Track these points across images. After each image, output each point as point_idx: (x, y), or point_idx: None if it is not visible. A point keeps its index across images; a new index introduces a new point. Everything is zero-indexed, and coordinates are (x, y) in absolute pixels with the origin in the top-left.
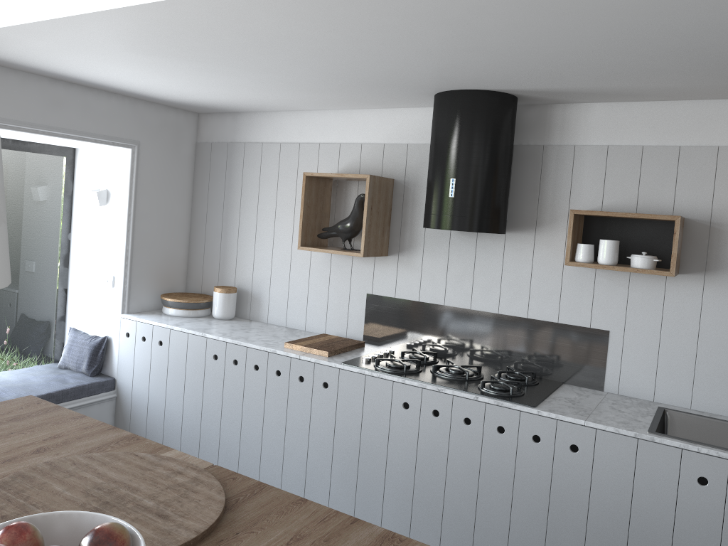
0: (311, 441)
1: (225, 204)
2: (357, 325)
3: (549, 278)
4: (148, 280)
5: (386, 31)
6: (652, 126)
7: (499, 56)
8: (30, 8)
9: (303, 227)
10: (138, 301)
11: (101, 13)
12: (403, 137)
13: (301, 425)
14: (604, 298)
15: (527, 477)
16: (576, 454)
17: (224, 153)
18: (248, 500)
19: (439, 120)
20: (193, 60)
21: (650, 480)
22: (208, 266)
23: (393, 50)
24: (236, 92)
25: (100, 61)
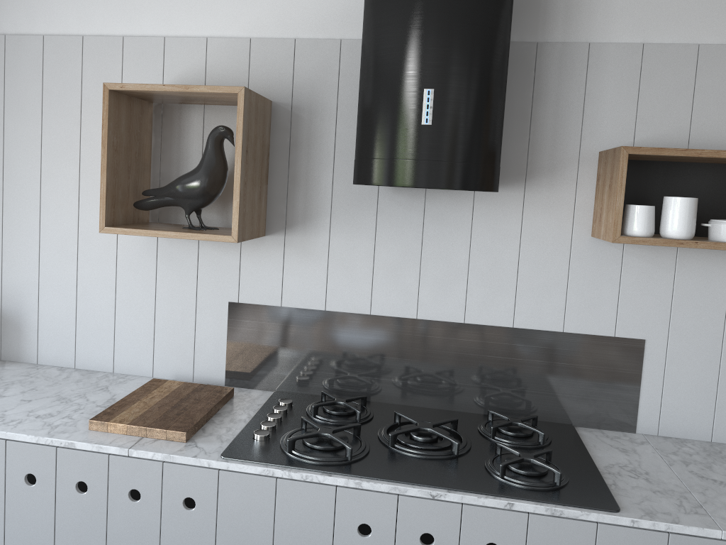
0: None
1: None
2: (213, 358)
3: (549, 261)
4: None
5: None
6: (713, 12)
7: None
8: None
9: (108, 190)
10: None
11: None
12: (286, 27)
13: None
14: (637, 289)
15: None
16: None
17: None
18: None
19: None
20: None
21: None
22: None
23: None
24: None
25: None
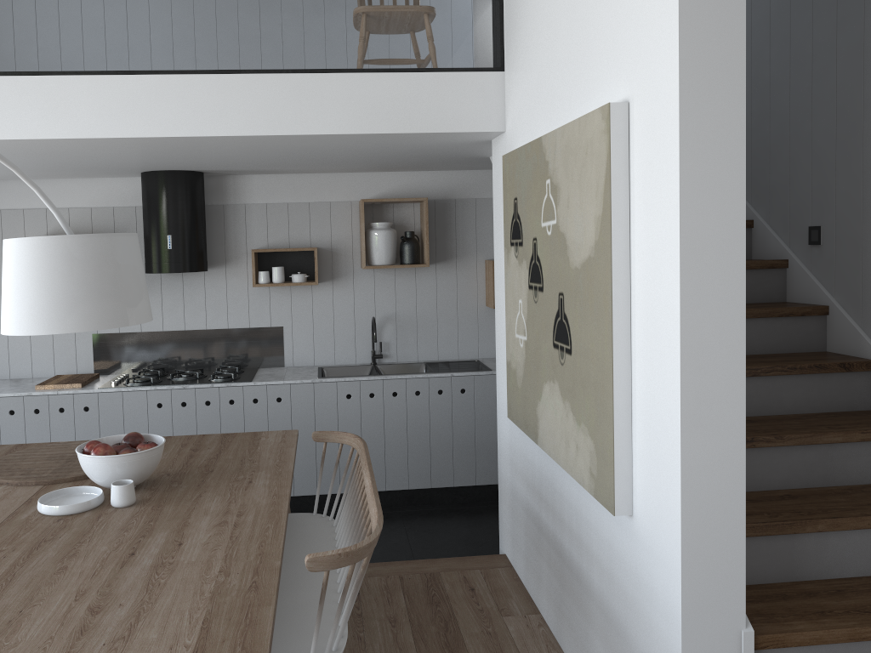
0: None
1: None
2: (87, 362)
3: (240, 298)
4: None
5: (147, 151)
6: (292, 190)
7: (209, 159)
8: None
9: None
10: None
11: None
12: (108, 201)
13: None
14: (277, 305)
15: (253, 427)
16: (281, 403)
17: None
18: None
19: (151, 192)
20: None
21: (323, 405)
22: None
23: (141, 157)
24: None
25: None
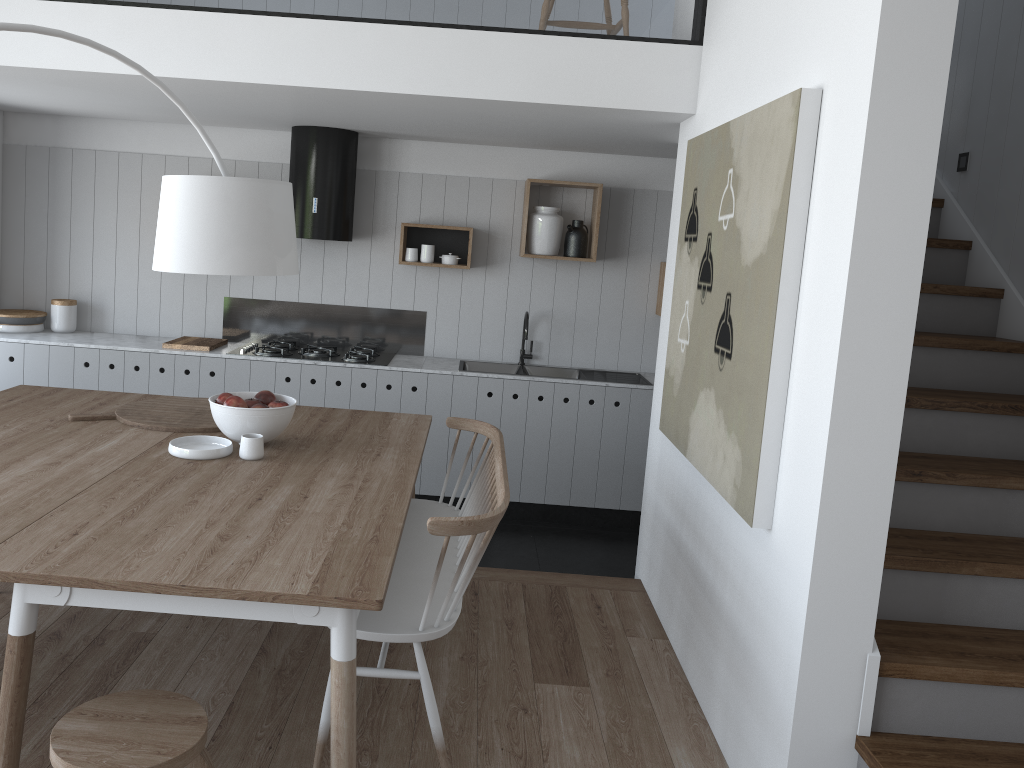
0: None
1: (50, 213)
2: (215, 327)
3: (383, 275)
4: None
5: (303, 103)
6: (452, 161)
7: (367, 118)
8: None
9: None
10: None
11: (85, 72)
12: (254, 155)
13: None
14: (423, 288)
15: None
16: (415, 392)
17: (45, 159)
18: None
19: (300, 149)
20: (104, 92)
21: (461, 400)
22: (31, 280)
23: (296, 108)
24: (98, 107)
25: None
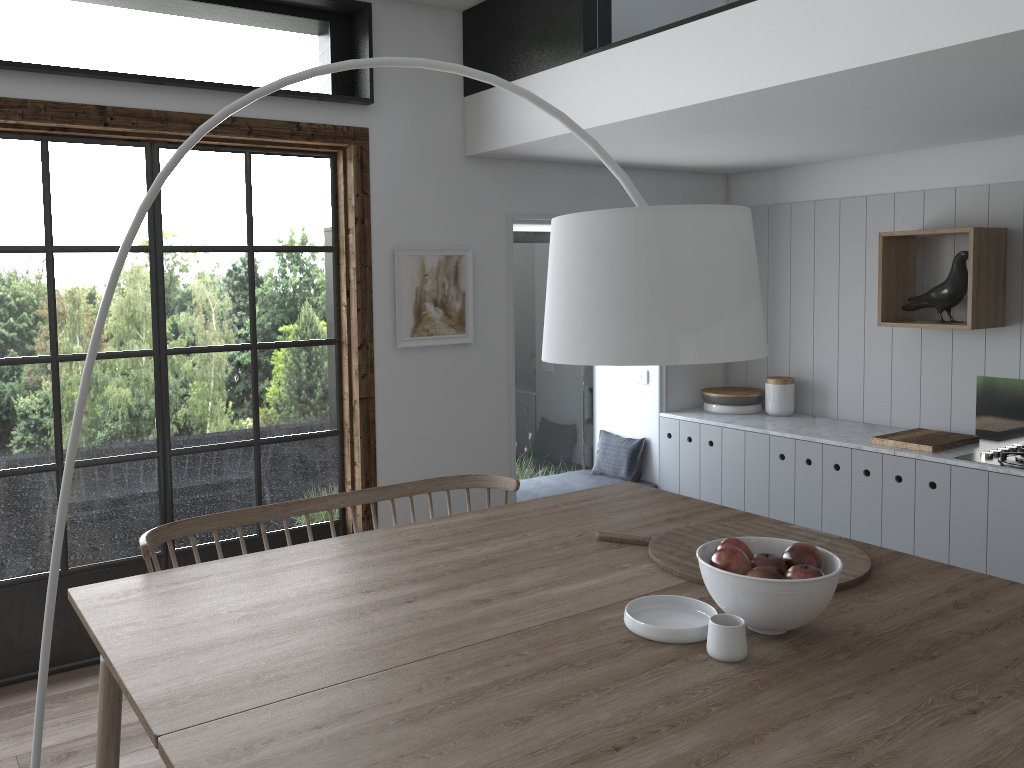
0: (918, 553)
1: (770, 279)
2: (965, 417)
3: None
4: (684, 374)
5: (1000, 76)
6: None
7: None
8: (599, 111)
9: (882, 299)
10: (676, 397)
11: (678, 109)
12: (1017, 173)
13: (901, 533)
14: None
15: None
16: None
17: (764, 219)
18: (891, 562)
19: None
20: (751, 129)
21: None
22: None
23: (1007, 88)
24: (787, 149)
25: (646, 144)
